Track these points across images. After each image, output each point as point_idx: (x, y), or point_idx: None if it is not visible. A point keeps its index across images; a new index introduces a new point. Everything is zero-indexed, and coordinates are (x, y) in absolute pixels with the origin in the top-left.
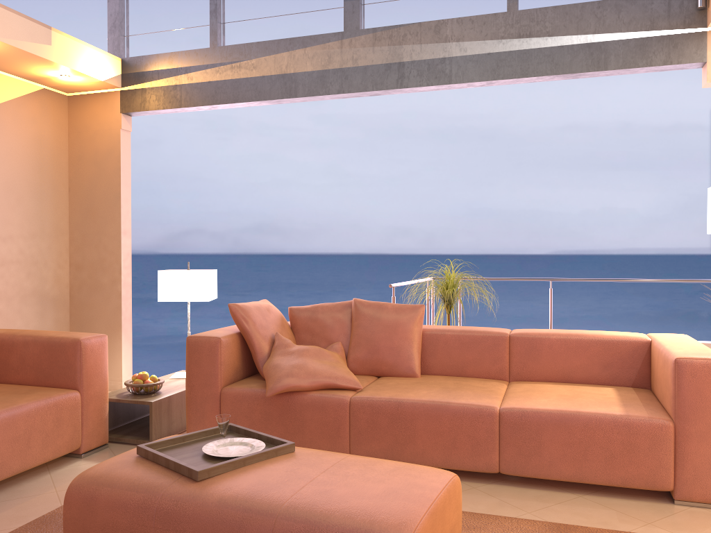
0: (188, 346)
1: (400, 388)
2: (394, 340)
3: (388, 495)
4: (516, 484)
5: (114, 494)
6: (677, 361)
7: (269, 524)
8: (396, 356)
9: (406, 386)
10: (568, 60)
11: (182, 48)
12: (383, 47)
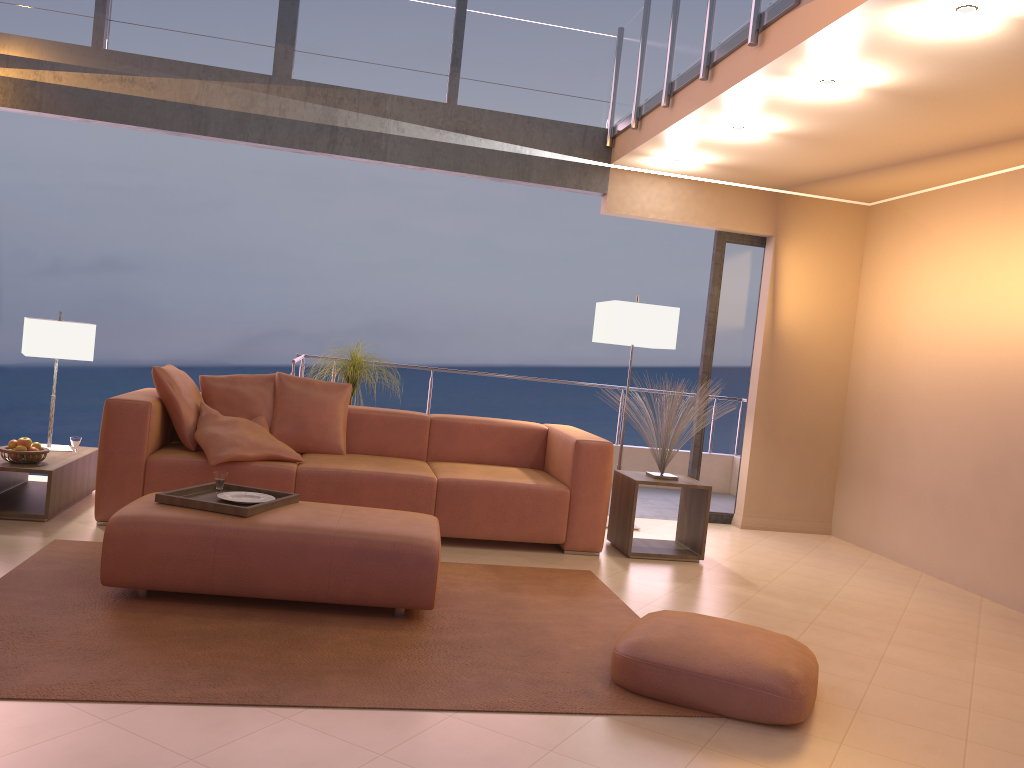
0: (109, 410)
1: (338, 462)
2: (323, 417)
3: (407, 524)
4: (444, 544)
5: (167, 529)
6: (577, 442)
7: (329, 541)
8: (323, 433)
9: (342, 460)
10: (497, 165)
11: (45, 36)
12: (317, 105)
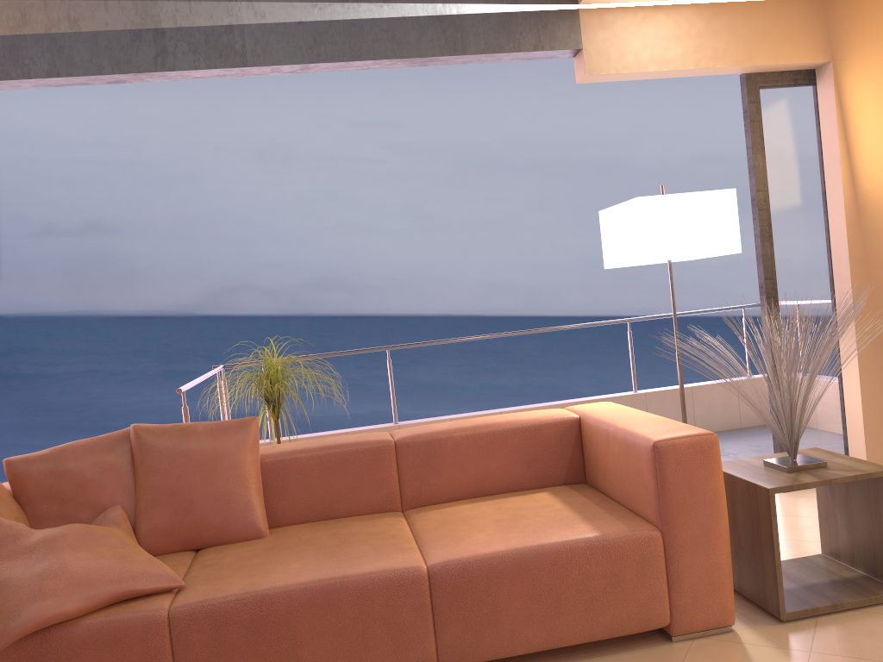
0: None
1: (250, 567)
2: (218, 484)
3: None
4: None
5: None
6: (656, 446)
7: None
8: (224, 510)
9: (258, 559)
10: (414, 38)
11: None
12: (124, 2)
